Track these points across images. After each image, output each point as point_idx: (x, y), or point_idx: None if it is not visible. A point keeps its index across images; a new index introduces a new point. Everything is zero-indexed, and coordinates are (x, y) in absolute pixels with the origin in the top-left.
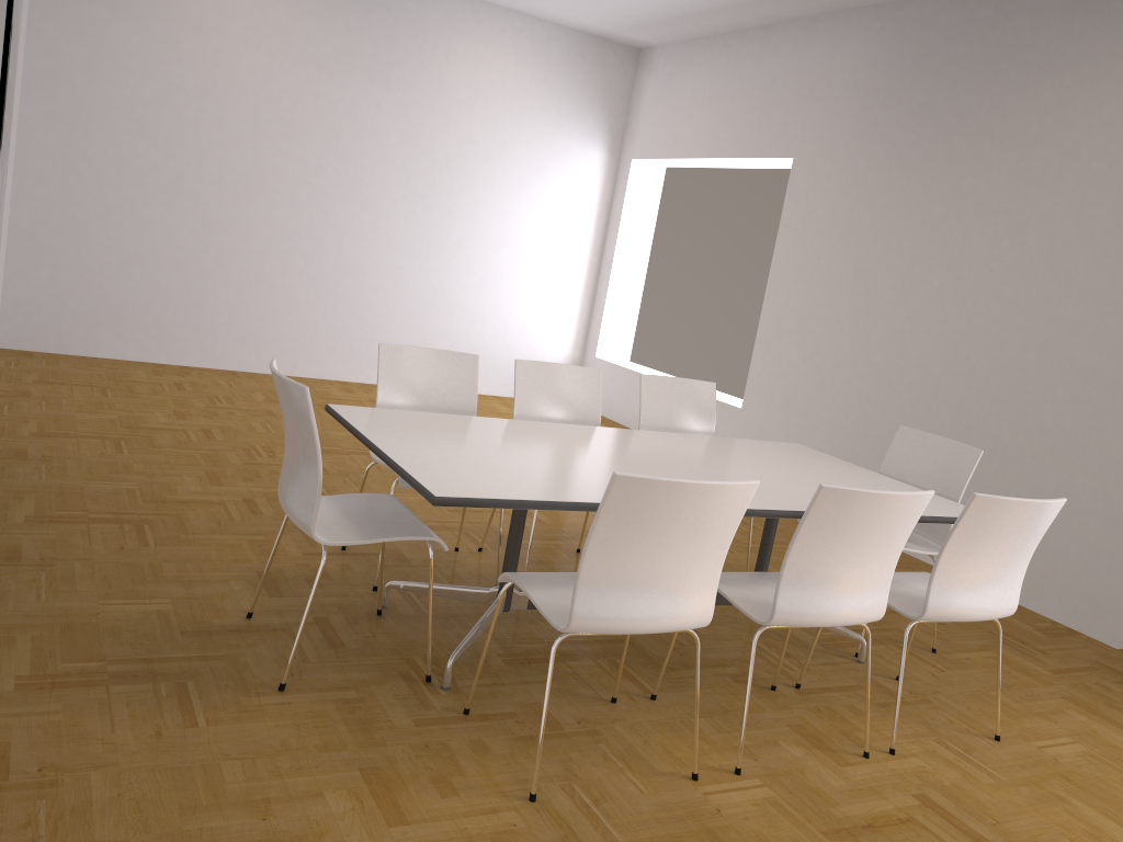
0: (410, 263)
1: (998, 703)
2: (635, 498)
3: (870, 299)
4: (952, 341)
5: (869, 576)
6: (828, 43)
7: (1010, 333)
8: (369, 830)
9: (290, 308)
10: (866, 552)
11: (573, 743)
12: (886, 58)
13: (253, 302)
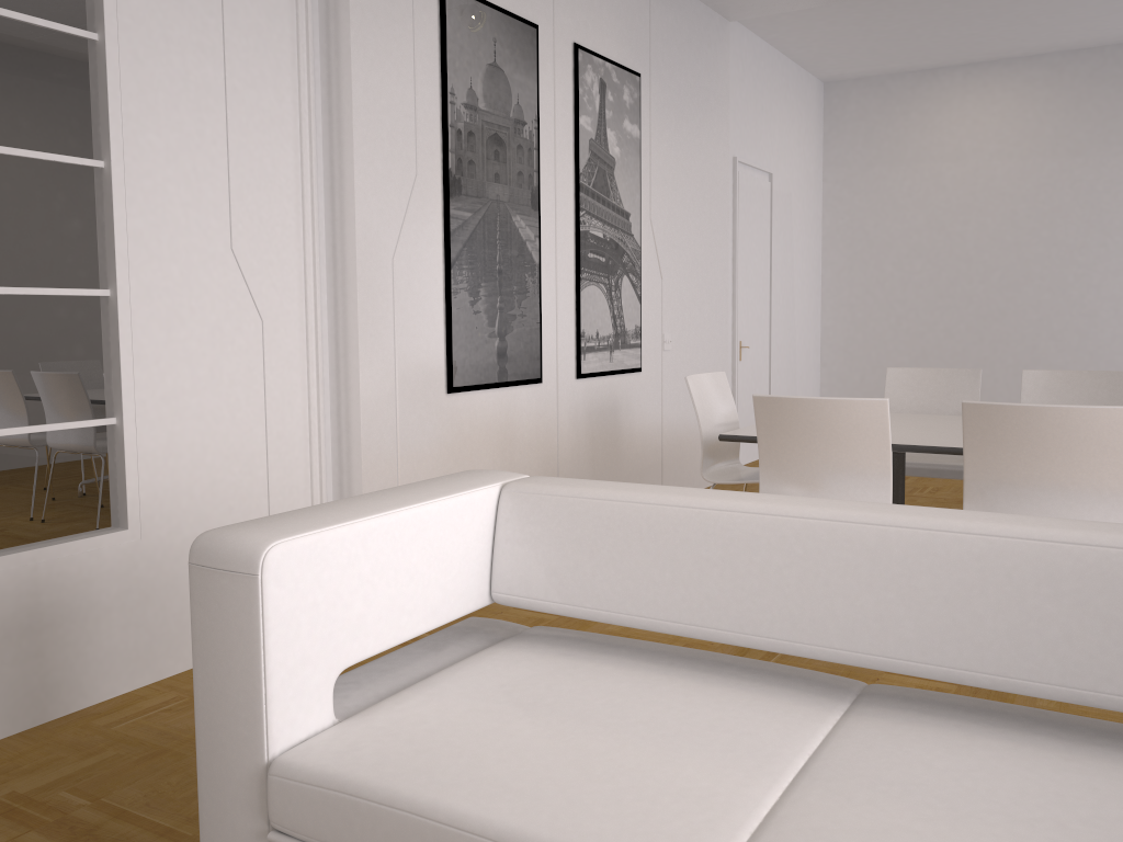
0: None
1: None
2: (772, 413)
3: None
4: None
5: (1077, 499)
6: None
7: None
8: None
9: None
10: (1058, 471)
11: None
12: None
13: None
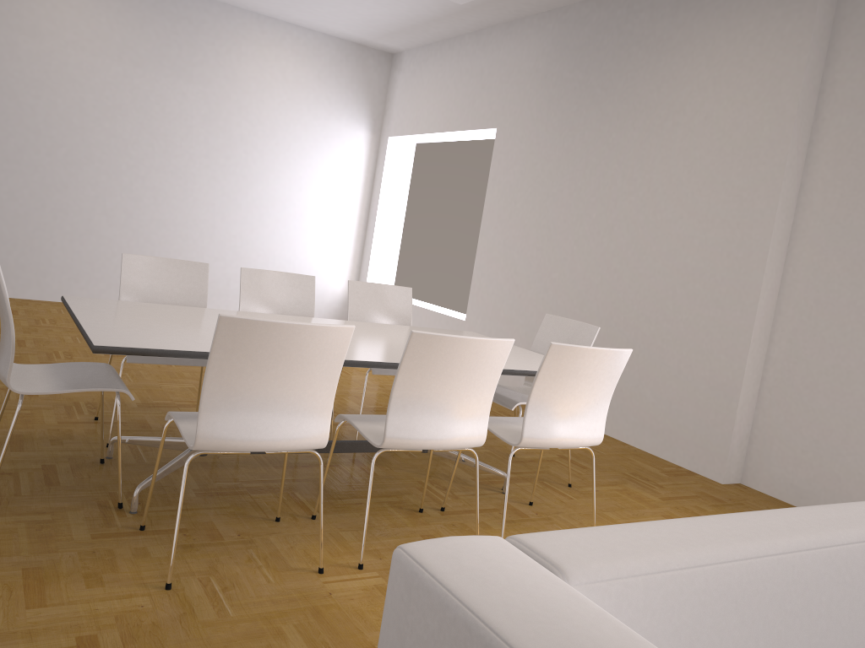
0: (213, 217)
1: (594, 514)
2: (240, 336)
3: (550, 230)
4: (605, 258)
5: (467, 408)
6: (518, 41)
7: (644, 249)
8: (6, 611)
9: (114, 253)
10: (461, 388)
11: (226, 549)
12: (557, 49)
13: (84, 248)
